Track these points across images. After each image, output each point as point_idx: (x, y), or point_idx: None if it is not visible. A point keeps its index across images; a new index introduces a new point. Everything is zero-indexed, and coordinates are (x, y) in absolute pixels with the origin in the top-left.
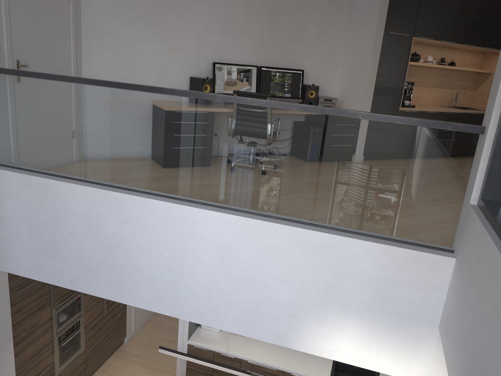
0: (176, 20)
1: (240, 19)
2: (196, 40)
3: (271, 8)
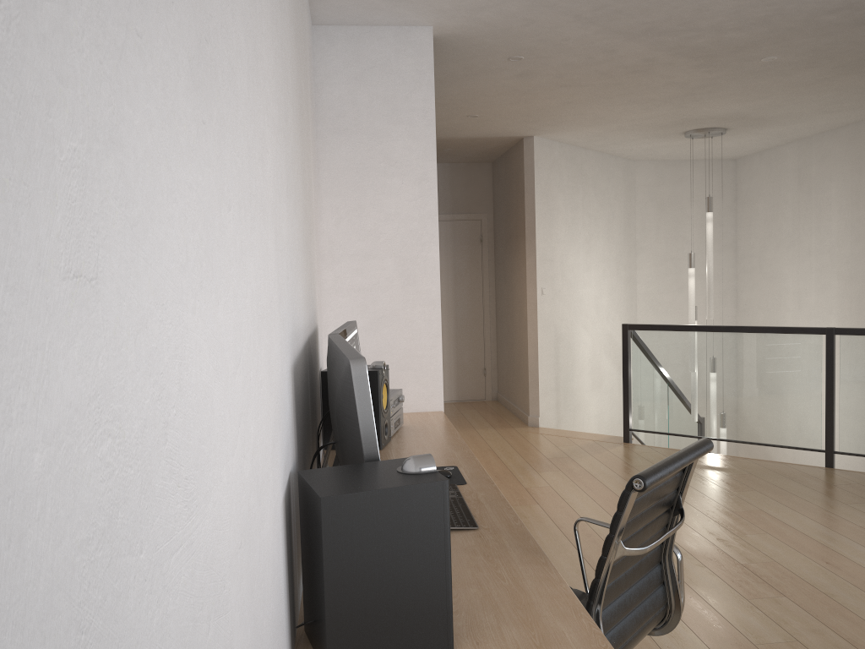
0: (249, 74)
1: (291, 121)
2: (274, 238)
3: (299, 87)
